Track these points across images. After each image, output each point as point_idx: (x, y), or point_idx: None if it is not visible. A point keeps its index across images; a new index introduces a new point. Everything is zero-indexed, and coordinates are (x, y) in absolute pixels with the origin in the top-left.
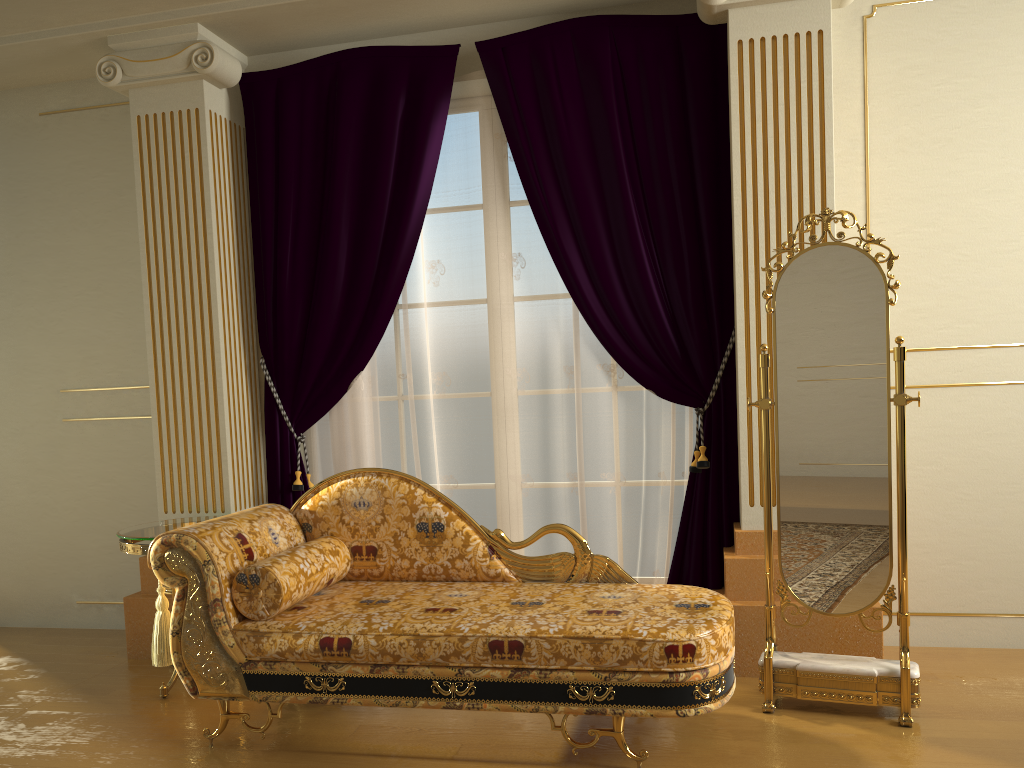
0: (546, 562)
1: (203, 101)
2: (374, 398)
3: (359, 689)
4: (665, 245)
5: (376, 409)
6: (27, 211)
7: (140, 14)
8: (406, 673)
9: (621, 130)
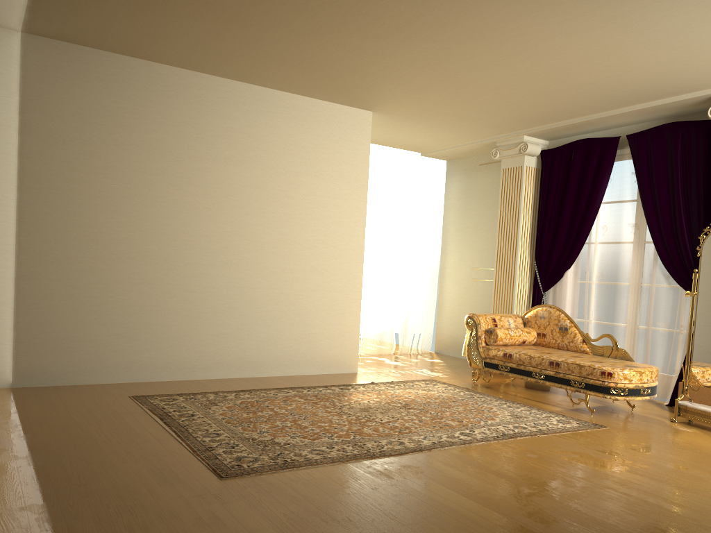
0: (601, 348)
1: (523, 163)
2: (574, 281)
3: (512, 371)
4: (694, 222)
5: (574, 285)
6: (470, 201)
7: (505, 134)
8: (525, 368)
9: (681, 171)
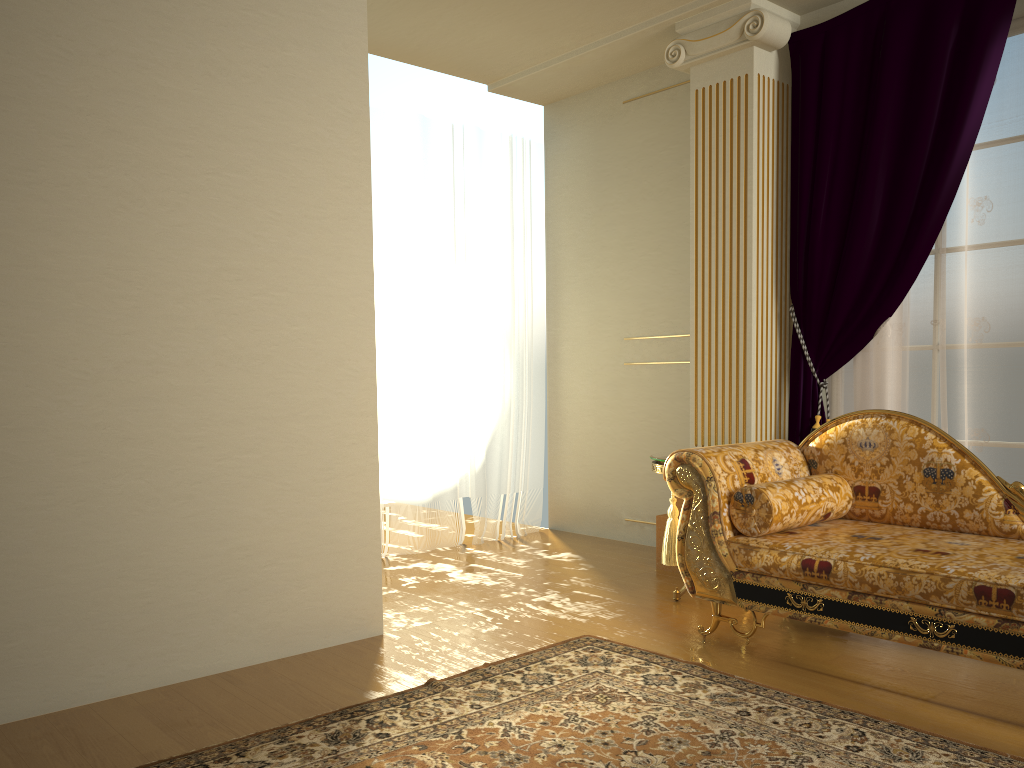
0: None
1: (752, 66)
2: (902, 345)
3: (836, 613)
4: None
5: (903, 357)
6: (608, 187)
7: None
8: (883, 605)
9: None
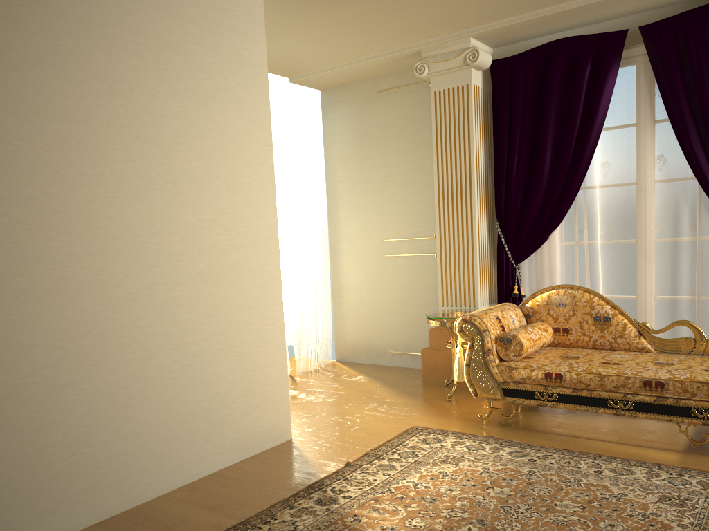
0: (675, 342)
1: (471, 80)
2: (562, 244)
3: (565, 400)
4: None
5: (563, 250)
6: (369, 145)
7: (440, 37)
8: (592, 394)
9: None
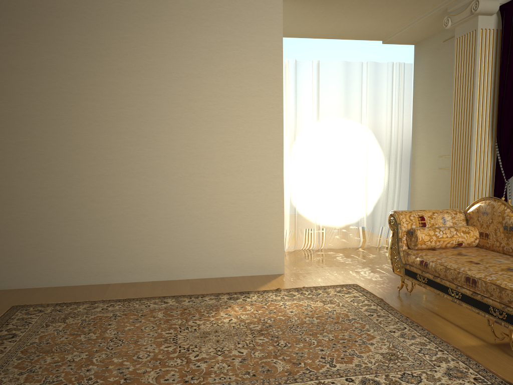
0: None
1: (477, 26)
2: None
3: (429, 284)
4: None
5: None
6: (436, 83)
7: None
8: (442, 282)
9: None
